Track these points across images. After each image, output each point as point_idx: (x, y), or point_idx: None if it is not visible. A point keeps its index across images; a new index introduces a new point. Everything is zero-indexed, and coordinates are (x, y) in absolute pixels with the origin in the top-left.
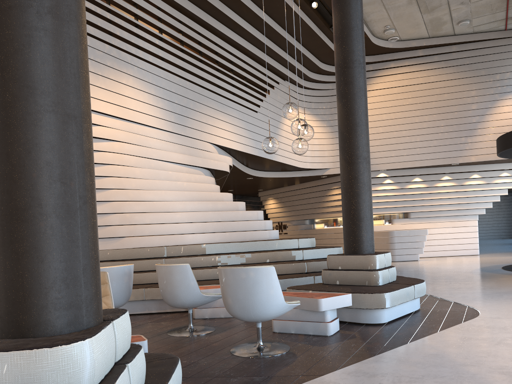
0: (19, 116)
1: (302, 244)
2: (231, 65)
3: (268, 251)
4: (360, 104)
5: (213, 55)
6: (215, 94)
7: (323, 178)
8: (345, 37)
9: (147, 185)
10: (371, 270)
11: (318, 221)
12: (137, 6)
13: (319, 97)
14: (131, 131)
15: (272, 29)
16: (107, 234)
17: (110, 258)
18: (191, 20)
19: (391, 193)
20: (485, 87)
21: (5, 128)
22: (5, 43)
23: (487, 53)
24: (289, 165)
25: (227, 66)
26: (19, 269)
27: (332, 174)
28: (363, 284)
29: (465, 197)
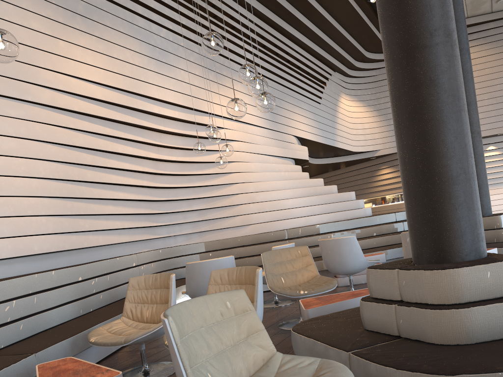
0: (448, 115)
1: (398, 217)
2: (298, 63)
3: (372, 226)
4: (470, 86)
5: (286, 56)
6: (291, 91)
7: (371, 159)
8: None
9: (261, 177)
10: (498, 229)
11: (366, 201)
12: (234, 19)
13: (364, 84)
14: (243, 131)
15: (331, 26)
16: (237, 223)
17: (241, 244)
18: (268, 26)
19: None
20: None
21: (440, 124)
22: (435, 67)
23: None
24: (345, 150)
25: (296, 64)
26: (456, 216)
27: (382, 155)
28: (491, 241)
29: None
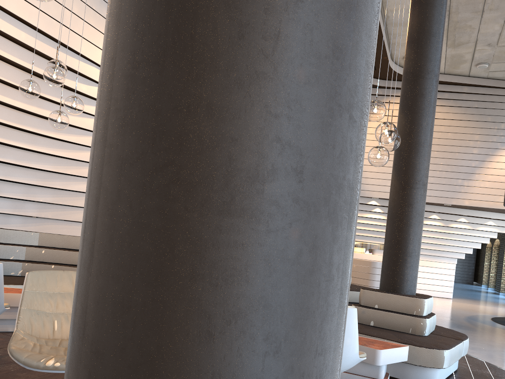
0: None
1: None
2: None
3: None
4: (428, 122)
5: None
6: None
7: None
8: (424, 42)
9: None
10: (418, 316)
11: None
12: None
13: None
14: None
15: None
16: None
17: None
18: None
19: (378, 222)
20: (489, 134)
21: None
22: None
23: (496, 101)
24: None
25: None
26: (203, 371)
27: None
28: (406, 331)
29: (448, 239)
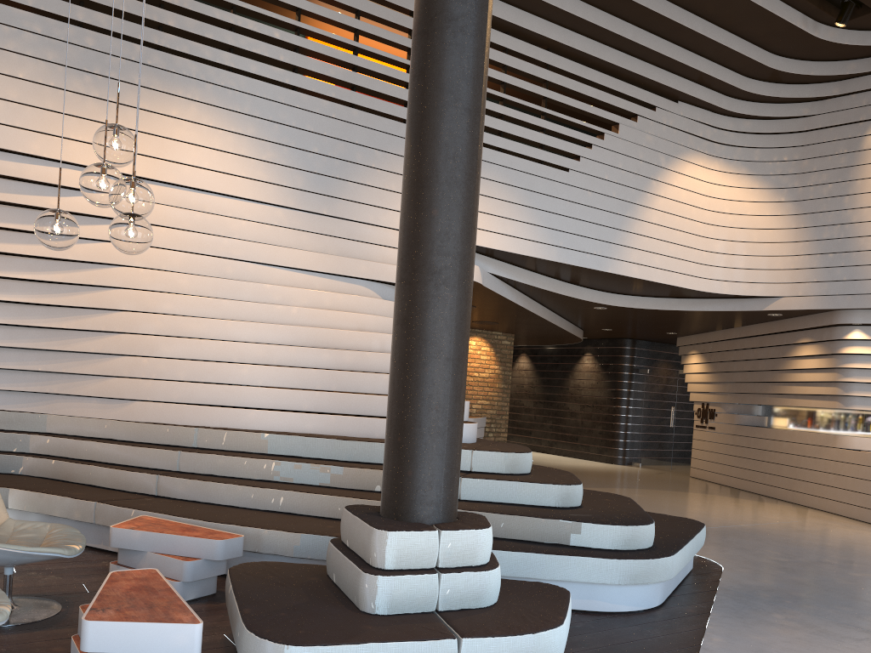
0: None
1: (480, 463)
2: (499, 74)
3: None
4: (437, 129)
5: None
6: None
7: (780, 317)
8: None
9: (201, 307)
10: (369, 570)
11: (778, 411)
12: None
13: (776, 136)
14: (182, 206)
15: None
16: (108, 392)
17: (108, 436)
18: None
19: None
20: None
21: None
22: None
23: None
24: (667, 285)
25: (489, 76)
26: None
27: (788, 311)
28: (353, 600)
29: None
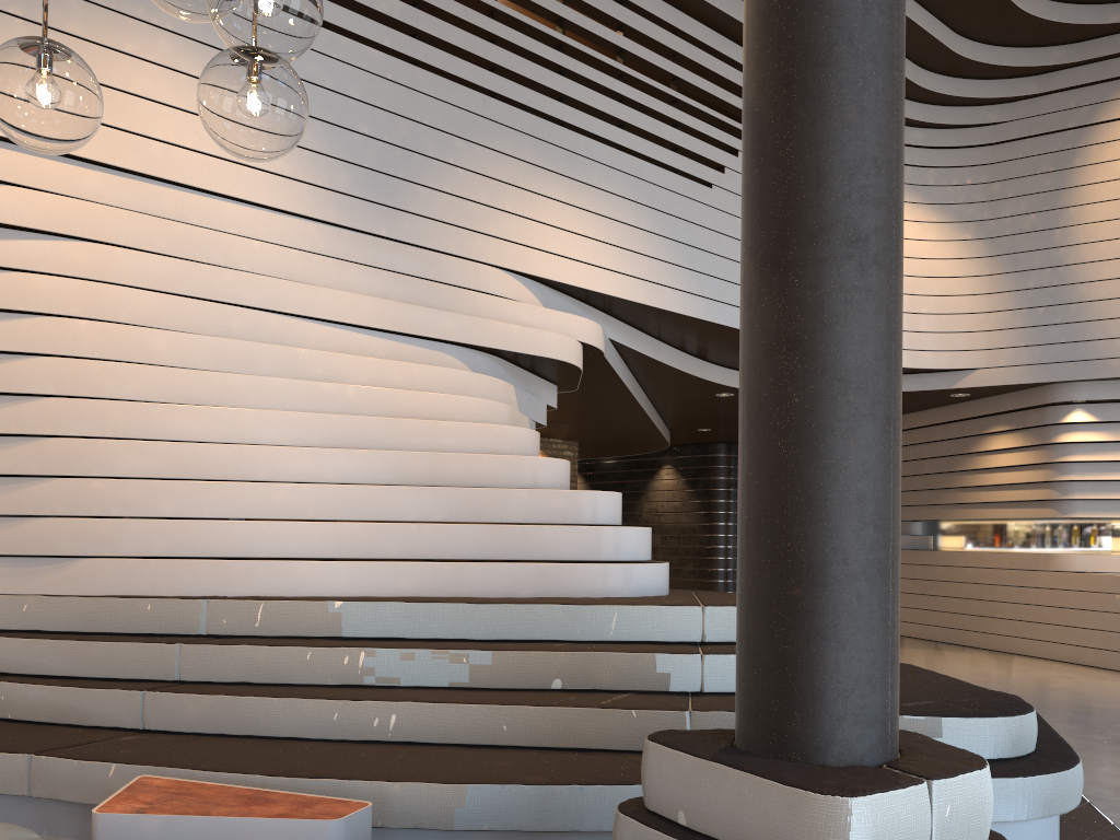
0: None
1: (718, 627)
2: (616, 36)
3: (576, 644)
4: None
5: None
6: (537, 117)
7: (962, 400)
8: None
9: (194, 388)
10: None
11: (949, 527)
12: None
13: (955, 151)
14: (151, 212)
15: None
16: (26, 545)
17: (31, 625)
18: None
19: None
20: None
21: None
22: None
23: None
24: None
25: (602, 39)
26: None
27: (984, 388)
28: None
29: None
